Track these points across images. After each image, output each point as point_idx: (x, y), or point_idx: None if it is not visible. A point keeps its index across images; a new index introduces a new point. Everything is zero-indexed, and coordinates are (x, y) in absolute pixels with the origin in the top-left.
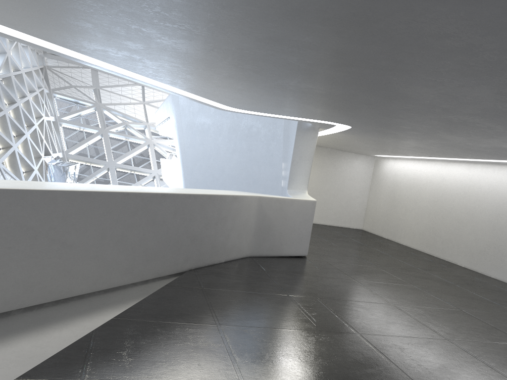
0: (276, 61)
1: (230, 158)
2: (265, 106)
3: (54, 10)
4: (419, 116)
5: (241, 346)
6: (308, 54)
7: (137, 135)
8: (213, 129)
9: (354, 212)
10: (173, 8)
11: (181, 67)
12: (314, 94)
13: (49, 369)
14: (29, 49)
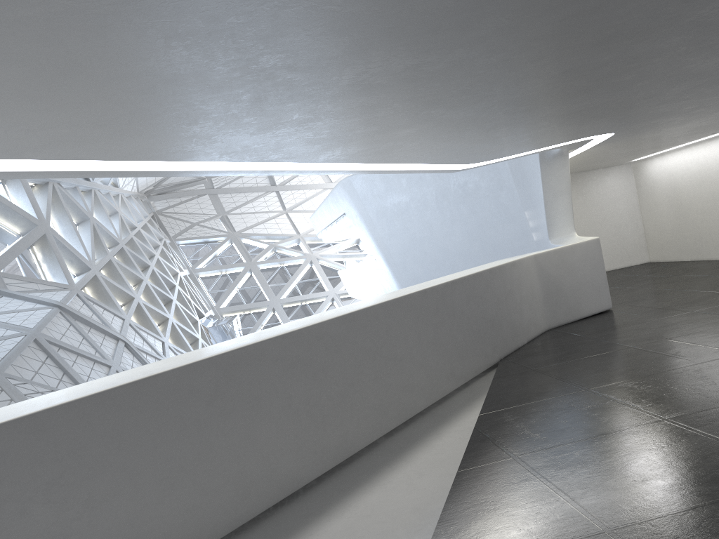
0: (559, 91)
1: (451, 232)
2: (515, 146)
3: (350, 126)
4: (711, 88)
5: (631, 396)
6: (600, 71)
7: (292, 254)
8: (414, 206)
9: (630, 243)
10: (480, 80)
11: (443, 136)
12: (584, 111)
13: (476, 459)
14: (133, 198)
